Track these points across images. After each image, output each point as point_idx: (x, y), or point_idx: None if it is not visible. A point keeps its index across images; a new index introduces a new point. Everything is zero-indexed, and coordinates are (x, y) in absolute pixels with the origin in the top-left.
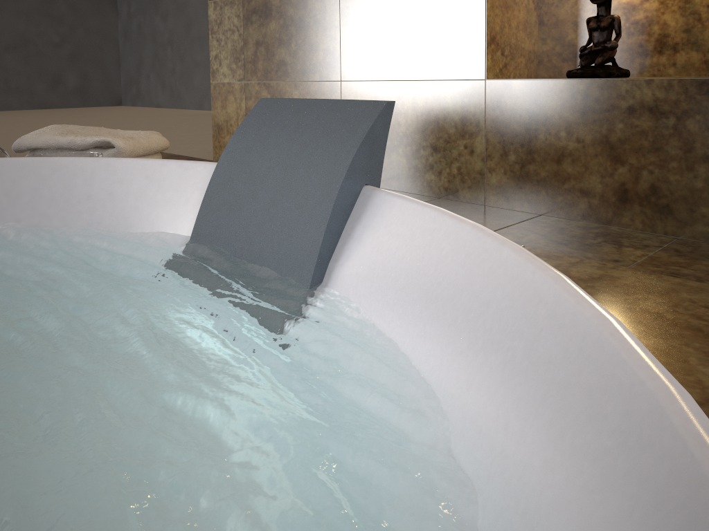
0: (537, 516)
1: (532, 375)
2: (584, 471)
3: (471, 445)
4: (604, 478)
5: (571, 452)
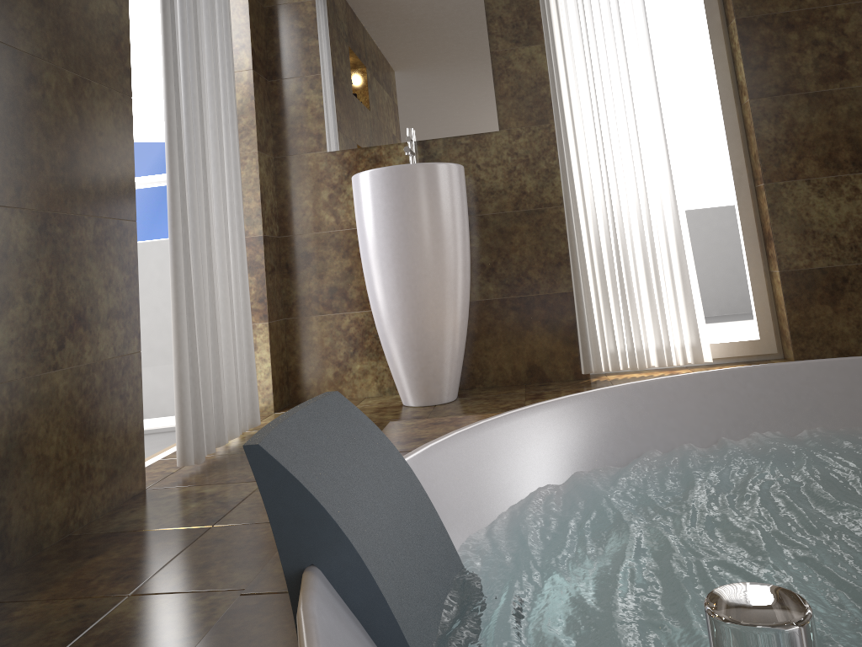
0: (590, 441)
1: (548, 433)
2: (583, 422)
3: (562, 470)
4: (587, 416)
5: (577, 425)
